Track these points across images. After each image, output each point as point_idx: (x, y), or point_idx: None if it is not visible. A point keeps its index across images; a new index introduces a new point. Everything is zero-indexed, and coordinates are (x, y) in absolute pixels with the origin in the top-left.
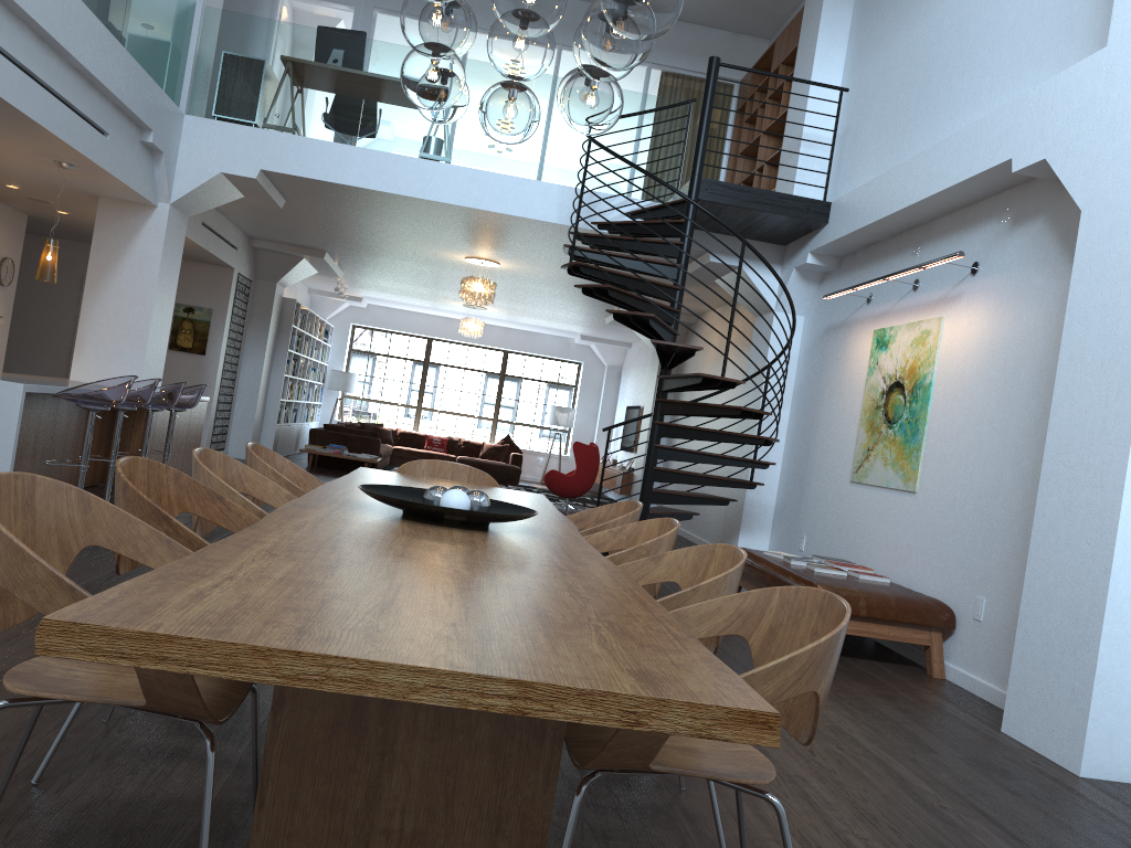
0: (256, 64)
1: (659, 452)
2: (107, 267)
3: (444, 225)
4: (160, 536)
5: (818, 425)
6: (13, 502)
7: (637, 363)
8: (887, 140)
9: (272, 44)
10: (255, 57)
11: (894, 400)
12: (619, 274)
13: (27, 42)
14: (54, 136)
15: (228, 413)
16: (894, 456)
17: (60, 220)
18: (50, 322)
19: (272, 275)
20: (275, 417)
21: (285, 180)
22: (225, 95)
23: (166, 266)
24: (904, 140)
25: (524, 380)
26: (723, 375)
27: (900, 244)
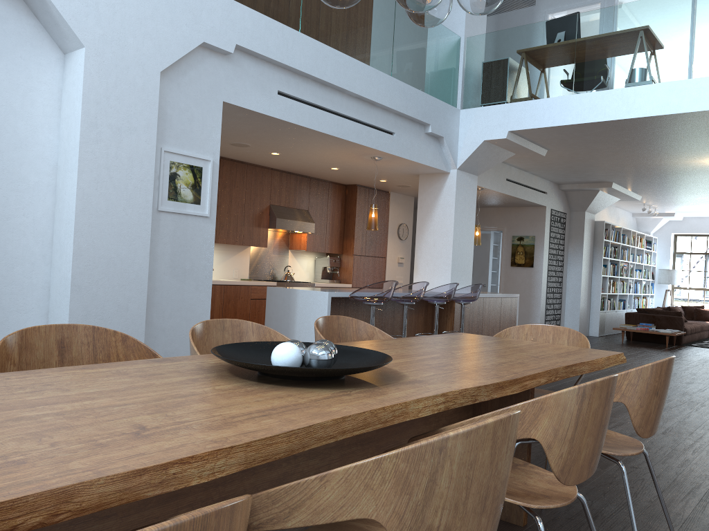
0: (500, 62)
1: None
2: (426, 217)
3: (668, 137)
4: None
5: None
6: None
7: None
8: None
9: (508, 45)
10: (499, 58)
11: None
12: None
13: (311, 89)
14: (346, 140)
15: (558, 305)
16: None
17: None
18: None
19: (580, 207)
20: (598, 306)
21: (530, 134)
22: (483, 89)
23: (460, 210)
24: None
25: None
26: None
27: None
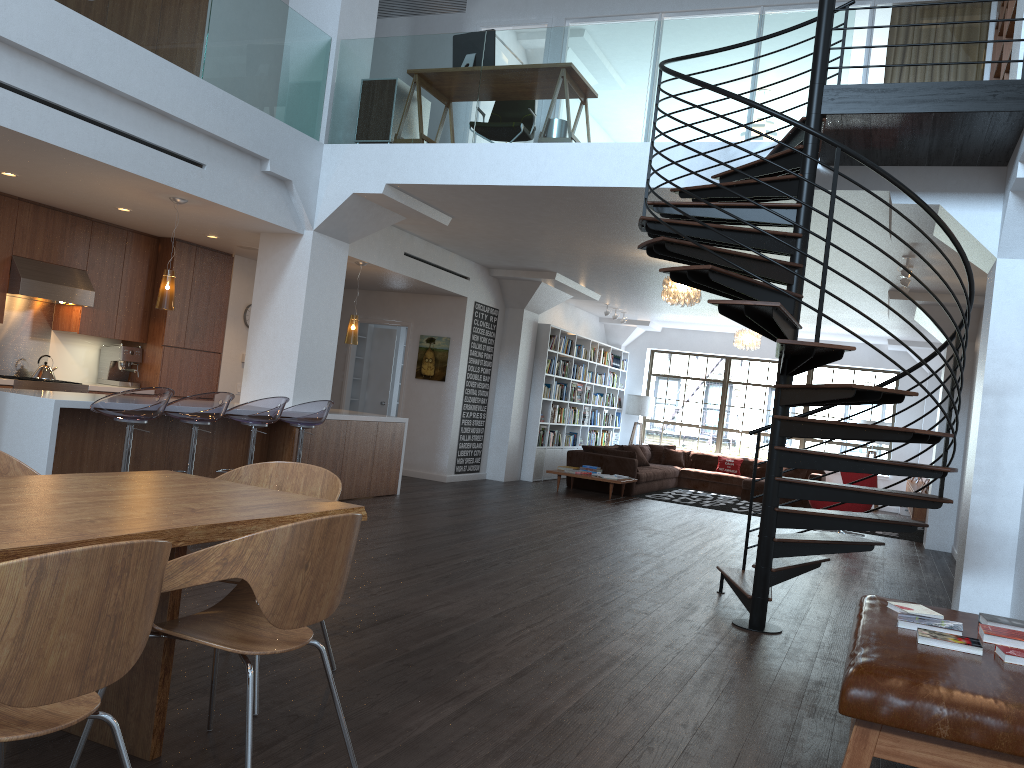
0: (383, 83)
1: (783, 457)
2: (266, 297)
3: (597, 217)
4: None
5: None
6: None
7: None
8: None
9: (395, 60)
10: (381, 77)
11: None
12: (703, 226)
13: (46, 77)
14: (113, 166)
15: (479, 436)
16: None
17: None
18: None
19: (518, 302)
20: (535, 440)
21: (418, 192)
22: (358, 119)
23: (317, 291)
24: None
25: None
26: (817, 340)
27: None
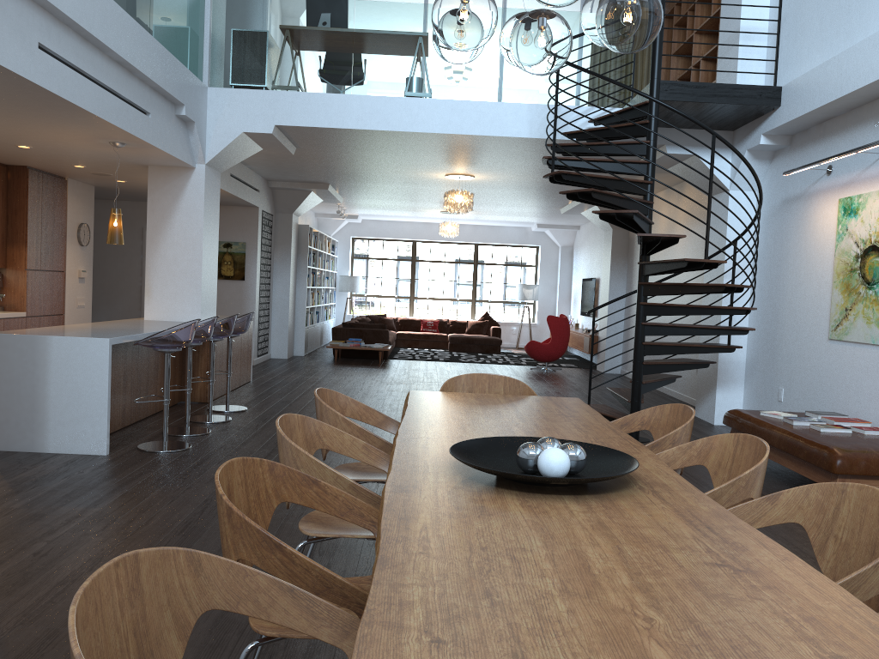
0: (260, 36)
1: (646, 329)
2: (162, 224)
3: (429, 151)
4: (281, 585)
5: (785, 288)
6: (117, 597)
7: (588, 242)
8: (832, 22)
9: (271, 17)
10: (259, 30)
11: (871, 262)
12: (596, 177)
13: (73, 43)
14: (106, 122)
15: (267, 324)
16: (877, 315)
17: (119, 187)
18: (122, 268)
19: (288, 208)
20: (303, 322)
21: (295, 131)
22: (238, 66)
23: (208, 216)
24: (851, 19)
25: (493, 266)
26: (707, 258)
27: (860, 117)
